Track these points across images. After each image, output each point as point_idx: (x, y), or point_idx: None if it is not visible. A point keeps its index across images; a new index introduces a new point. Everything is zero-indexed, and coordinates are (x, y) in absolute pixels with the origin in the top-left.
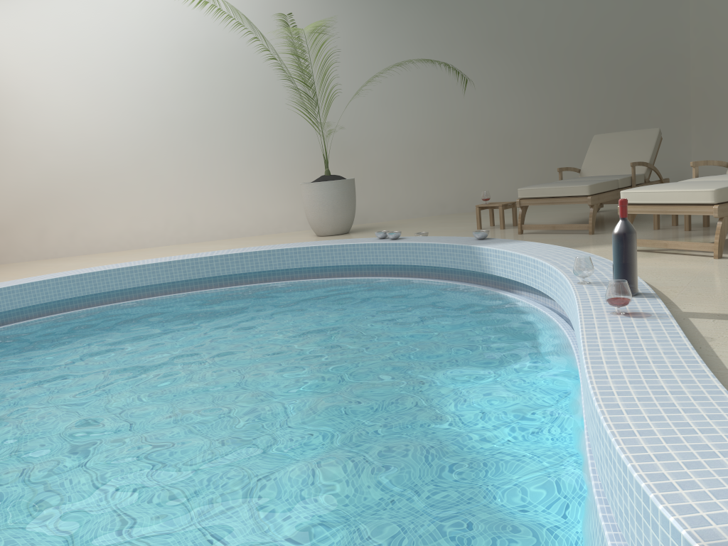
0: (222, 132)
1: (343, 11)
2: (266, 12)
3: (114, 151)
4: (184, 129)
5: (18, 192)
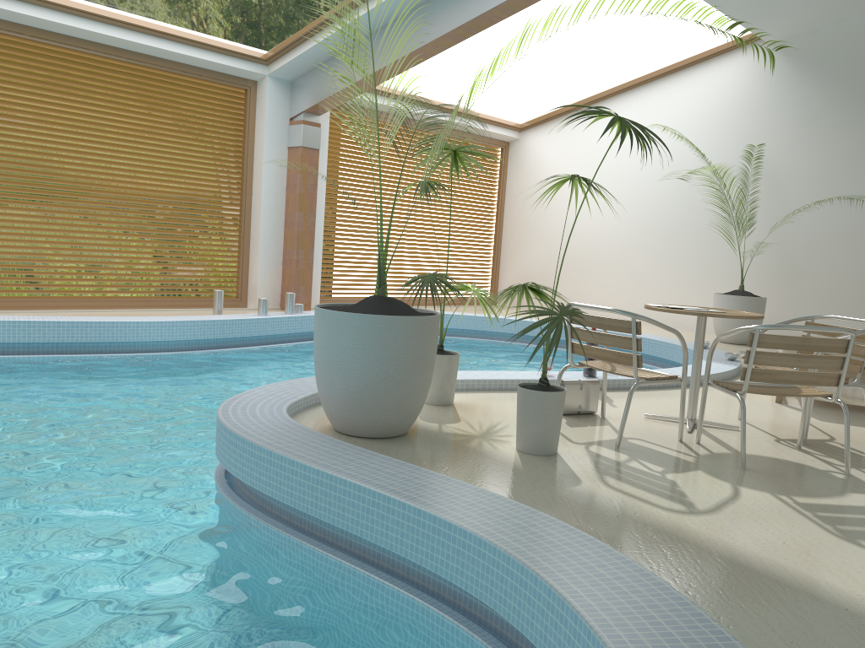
0: (688, 239)
1: (823, 141)
2: (748, 141)
3: (609, 243)
4: (660, 232)
5: (545, 261)
